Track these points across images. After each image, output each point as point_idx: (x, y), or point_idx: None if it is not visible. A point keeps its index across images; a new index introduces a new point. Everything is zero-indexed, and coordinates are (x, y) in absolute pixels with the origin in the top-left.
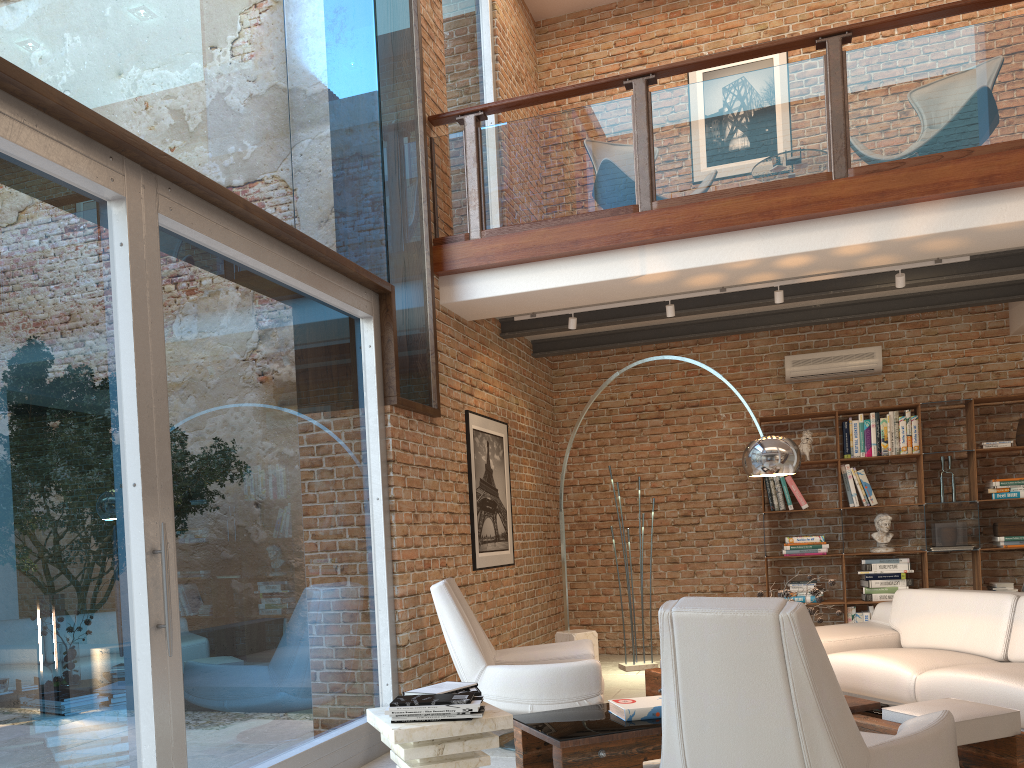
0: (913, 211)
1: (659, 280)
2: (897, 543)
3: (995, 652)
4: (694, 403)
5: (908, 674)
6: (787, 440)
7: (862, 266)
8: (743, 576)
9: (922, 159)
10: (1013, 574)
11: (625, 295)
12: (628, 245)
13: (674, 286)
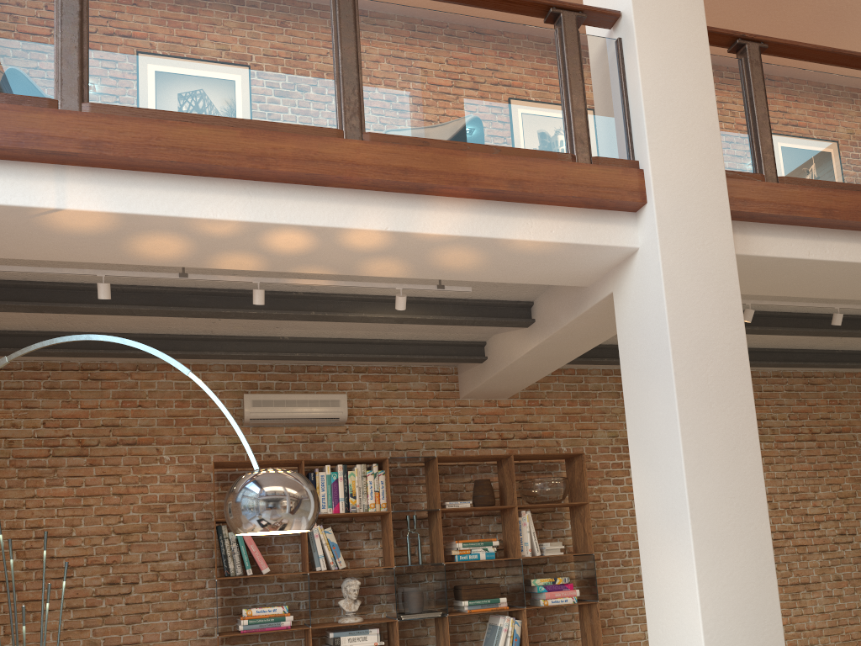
0: (437, 205)
1: (89, 229)
2: (363, 610)
3: None
4: (131, 440)
5: None
6: (301, 476)
7: (364, 273)
8: None
9: (448, 144)
10: (471, 639)
11: (31, 249)
12: (37, 157)
13: (112, 249)
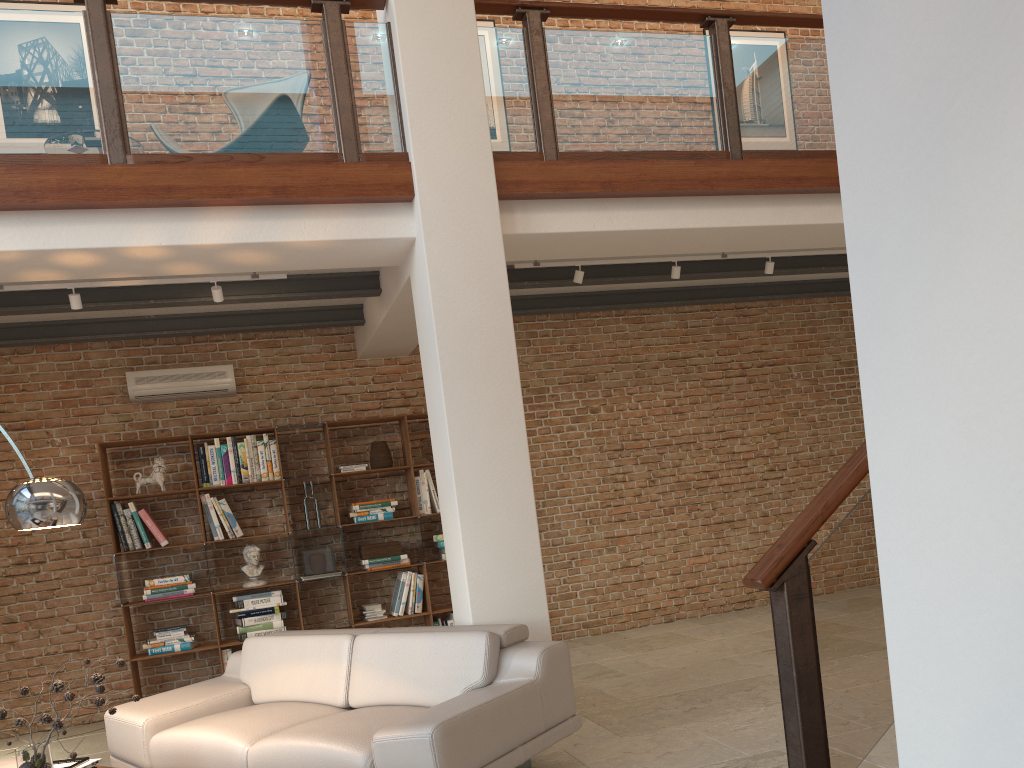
0: (209, 215)
1: None
2: (271, 574)
3: (338, 699)
4: (19, 425)
5: (240, 747)
6: (63, 483)
7: (170, 273)
8: (103, 629)
9: (211, 157)
10: (383, 594)
11: None
12: None
13: None
